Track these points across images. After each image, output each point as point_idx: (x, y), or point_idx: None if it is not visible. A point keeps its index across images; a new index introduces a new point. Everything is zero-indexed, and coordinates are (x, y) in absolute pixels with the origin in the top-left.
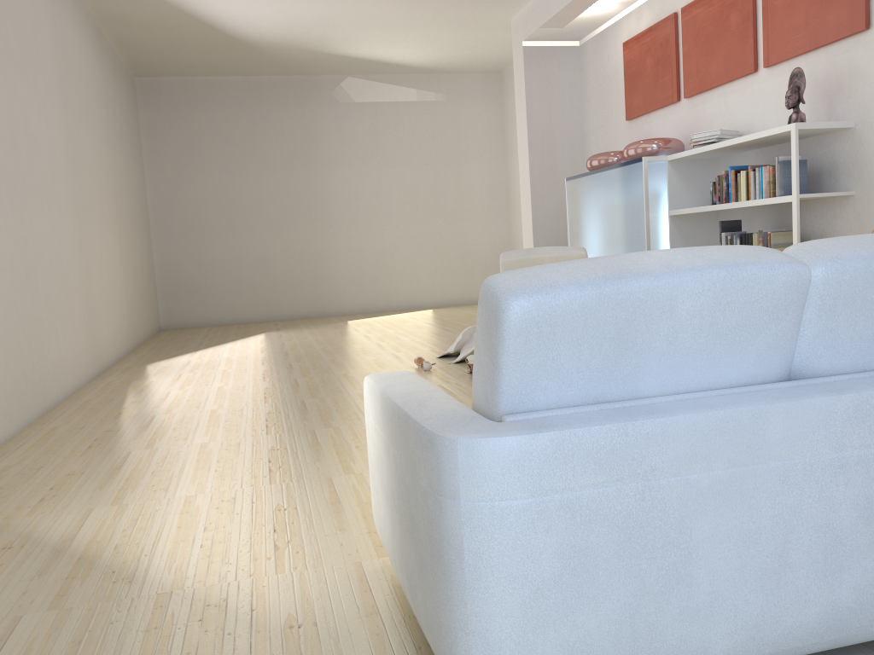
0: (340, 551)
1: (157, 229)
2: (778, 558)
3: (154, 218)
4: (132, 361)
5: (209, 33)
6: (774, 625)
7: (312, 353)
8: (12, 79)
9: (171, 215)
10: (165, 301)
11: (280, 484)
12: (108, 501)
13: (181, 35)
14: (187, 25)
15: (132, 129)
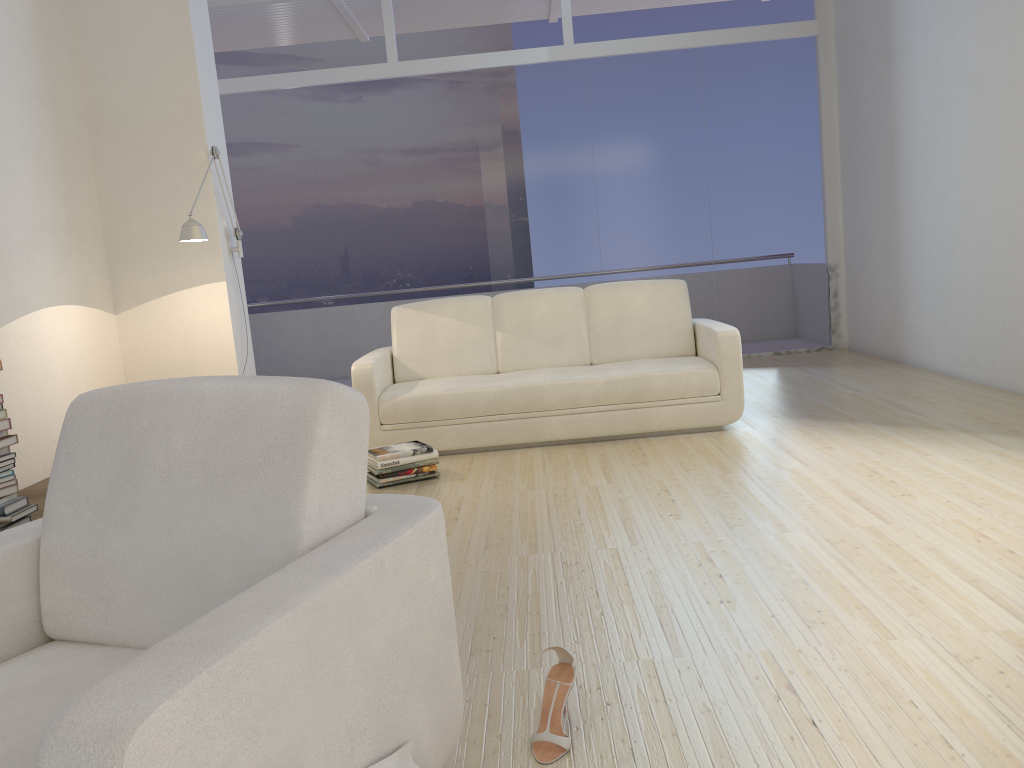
0: (769, 432)
1: None
2: None
3: None
4: None
5: None
6: None
7: None
8: None
9: None
10: None
11: (850, 461)
12: (1005, 452)
13: None
14: None
15: None
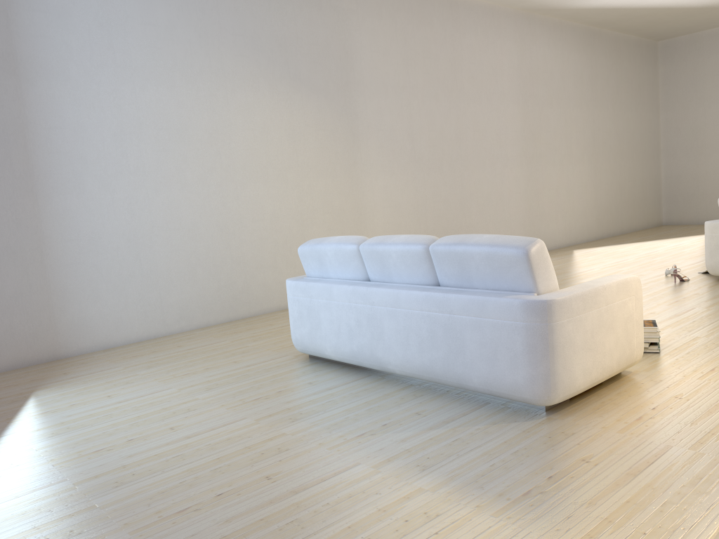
0: None
1: (665, 152)
2: (338, 329)
3: (663, 144)
4: (574, 246)
5: (673, 11)
6: (339, 349)
7: (664, 254)
8: (463, 107)
9: (676, 140)
10: (666, 204)
11: None
12: None
13: (654, 17)
14: (650, 12)
15: (641, 83)
